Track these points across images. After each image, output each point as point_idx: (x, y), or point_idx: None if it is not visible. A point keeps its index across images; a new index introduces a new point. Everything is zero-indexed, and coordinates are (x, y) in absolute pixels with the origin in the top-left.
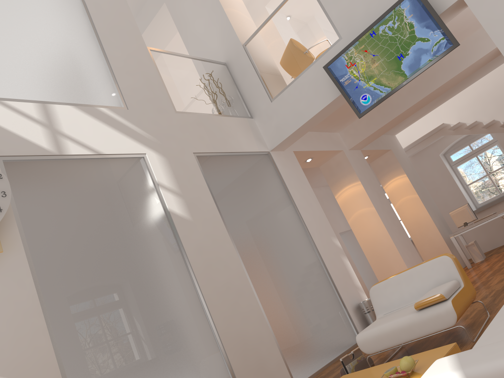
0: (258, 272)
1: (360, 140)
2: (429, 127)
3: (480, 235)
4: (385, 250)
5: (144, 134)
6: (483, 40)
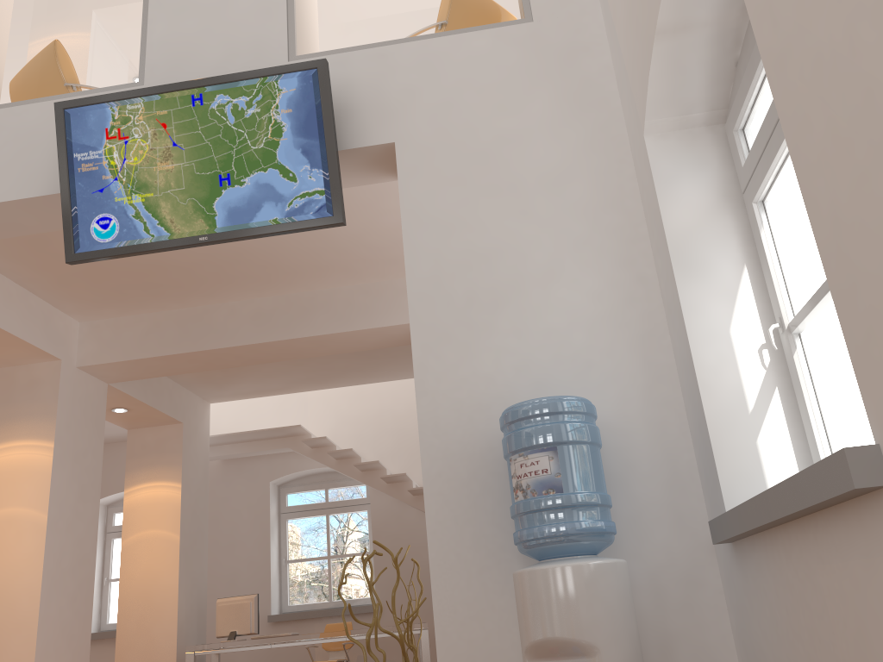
0: None
1: (112, 359)
2: (281, 425)
3: None
4: (10, 627)
5: None
6: None
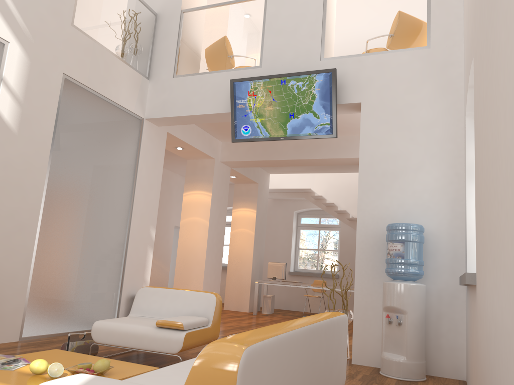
0: (55, 218)
1: (234, 159)
2: (301, 185)
3: (282, 293)
4: (195, 263)
5: (22, 23)
6: None
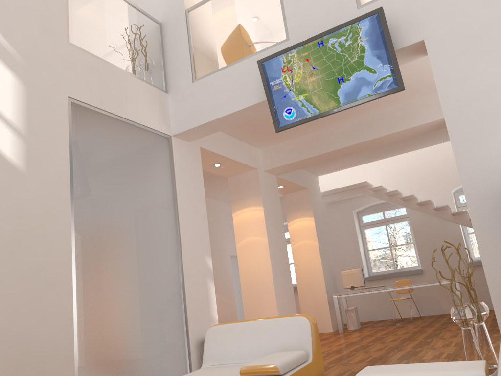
0: (92, 265)
1: (279, 164)
2: (353, 182)
3: (363, 303)
4: (263, 288)
5: (8, 46)
6: (429, 108)
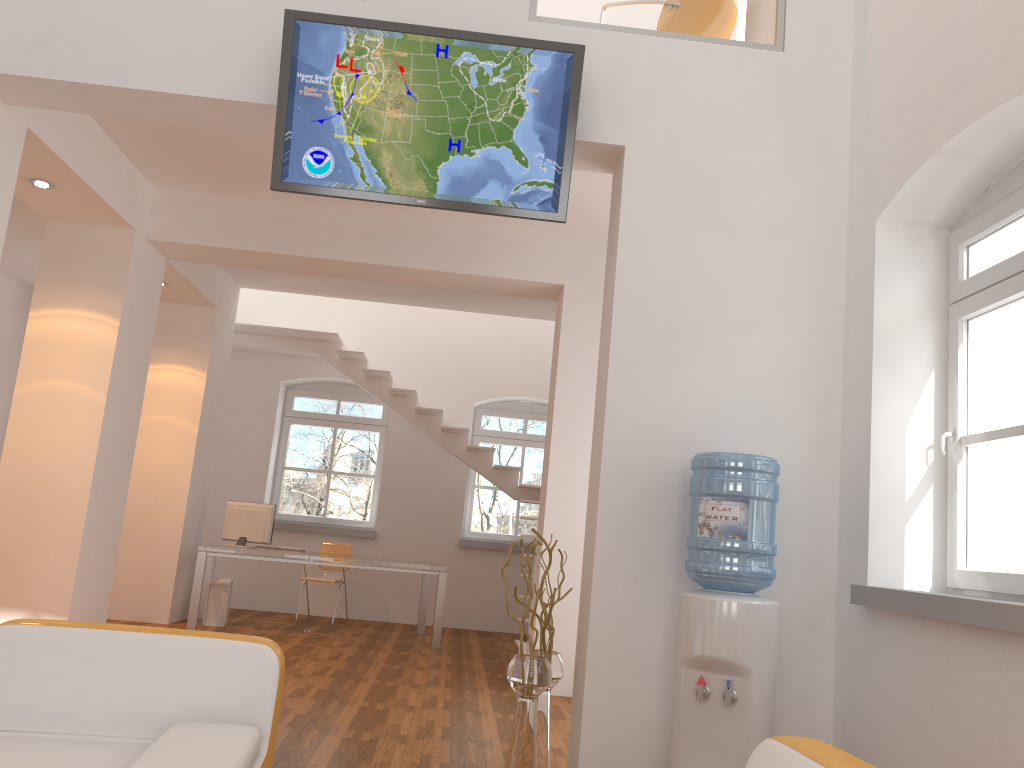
0: None
1: (189, 240)
2: (303, 323)
3: (239, 571)
4: (56, 506)
5: None
6: (529, 253)
